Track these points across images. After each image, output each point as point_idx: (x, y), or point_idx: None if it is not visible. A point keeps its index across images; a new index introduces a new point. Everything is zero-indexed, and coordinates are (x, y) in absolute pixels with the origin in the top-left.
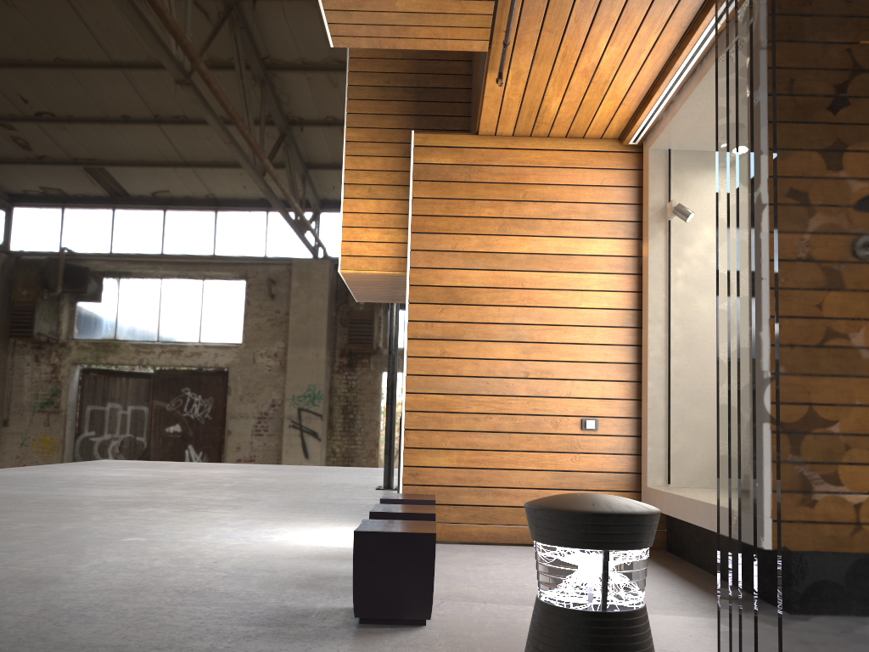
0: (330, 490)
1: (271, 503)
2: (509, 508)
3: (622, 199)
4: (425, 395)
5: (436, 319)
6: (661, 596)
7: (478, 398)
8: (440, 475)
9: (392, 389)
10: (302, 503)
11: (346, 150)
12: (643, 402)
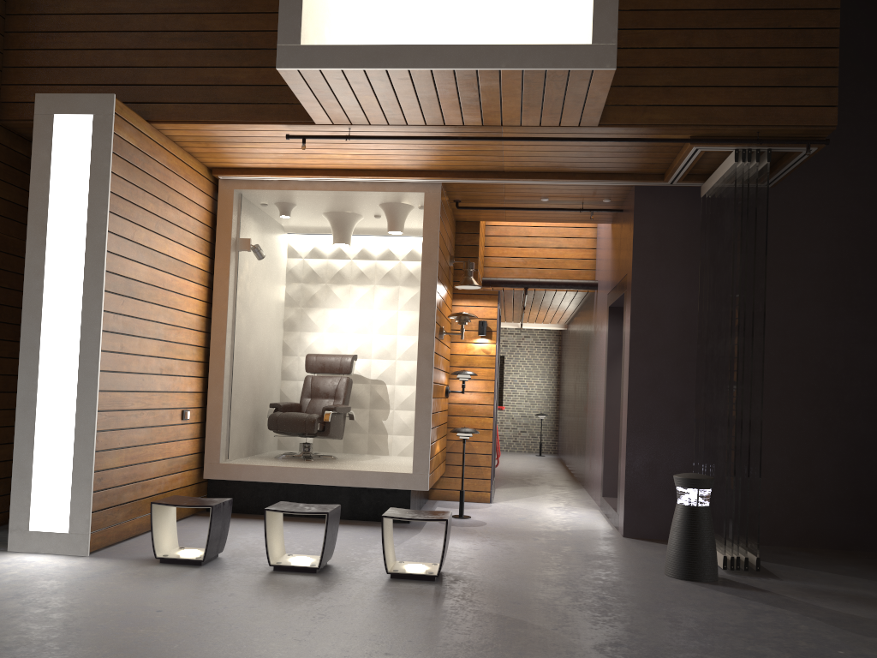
0: None
1: None
2: (148, 498)
3: (206, 221)
4: (110, 393)
5: (120, 312)
6: (364, 531)
7: (138, 395)
8: (115, 476)
9: None
10: None
11: None
12: (212, 395)
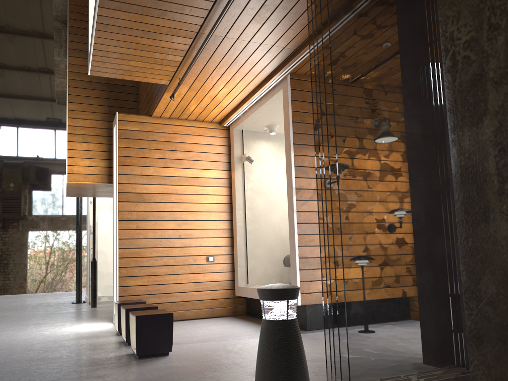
0: (44, 306)
1: (16, 316)
2: (174, 302)
3: (221, 151)
4: (129, 249)
5: (133, 210)
6: (256, 331)
7: (156, 249)
8: (138, 290)
9: (80, 245)
10: (36, 315)
11: (68, 115)
12: (235, 247)
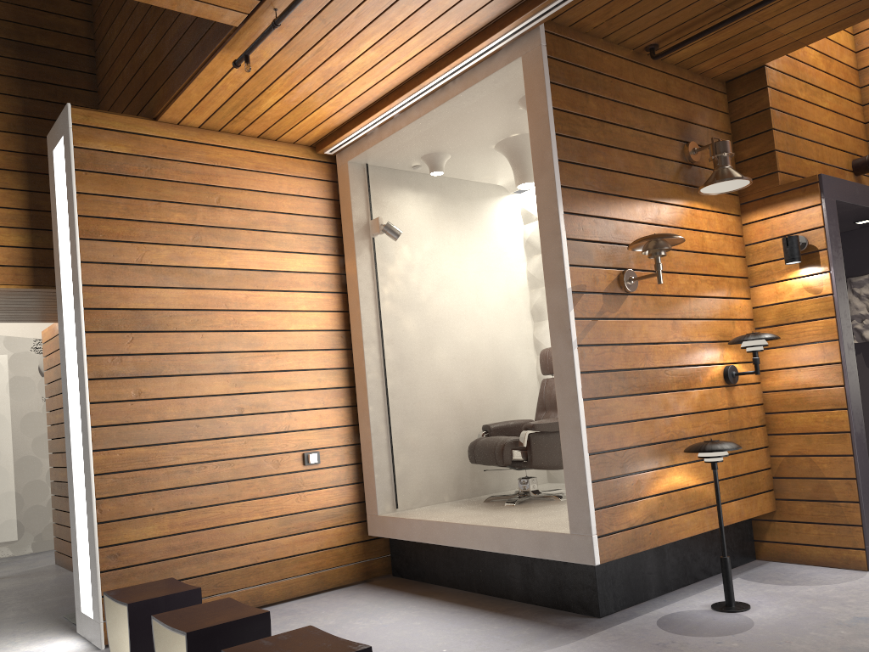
0: None
1: None
2: (237, 569)
3: (320, 212)
4: (120, 450)
5: (126, 352)
6: (486, 633)
7: (188, 445)
8: (151, 549)
9: None
10: None
11: None
12: (363, 428)
